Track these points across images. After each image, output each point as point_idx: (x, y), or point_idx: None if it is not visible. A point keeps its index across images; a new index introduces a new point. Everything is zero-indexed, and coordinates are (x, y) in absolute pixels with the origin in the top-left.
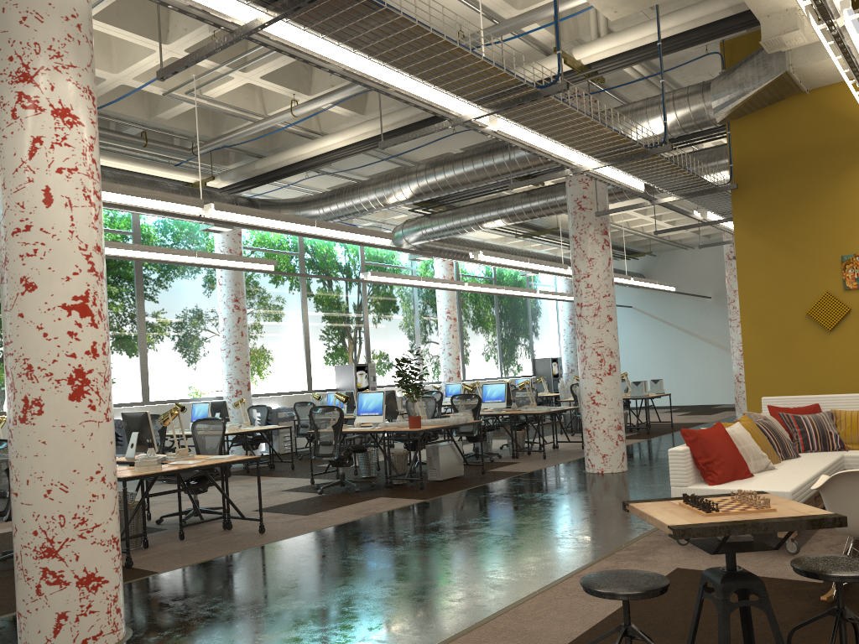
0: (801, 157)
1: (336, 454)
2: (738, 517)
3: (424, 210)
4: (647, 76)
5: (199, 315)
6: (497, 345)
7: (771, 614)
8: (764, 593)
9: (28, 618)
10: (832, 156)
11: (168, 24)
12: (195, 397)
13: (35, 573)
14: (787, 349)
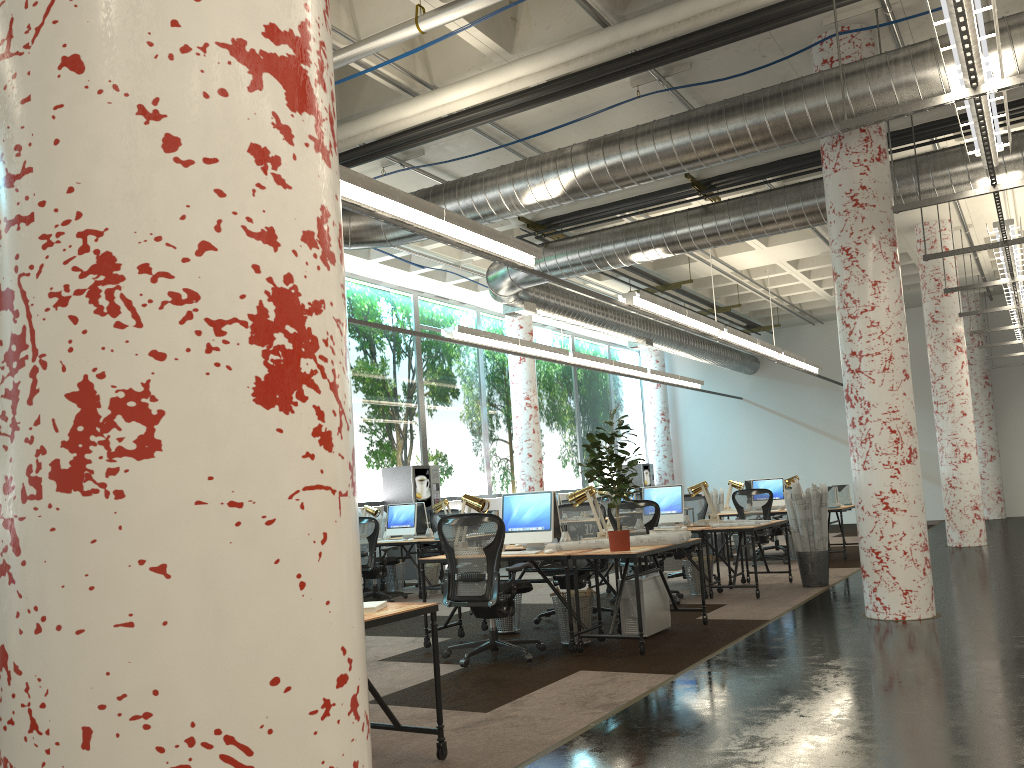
0: None
1: (494, 597)
2: None
3: (539, 239)
4: None
5: None
6: (577, 445)
7: None
8: None
9: None
10: None
11: None
12: None
13: None
14: None
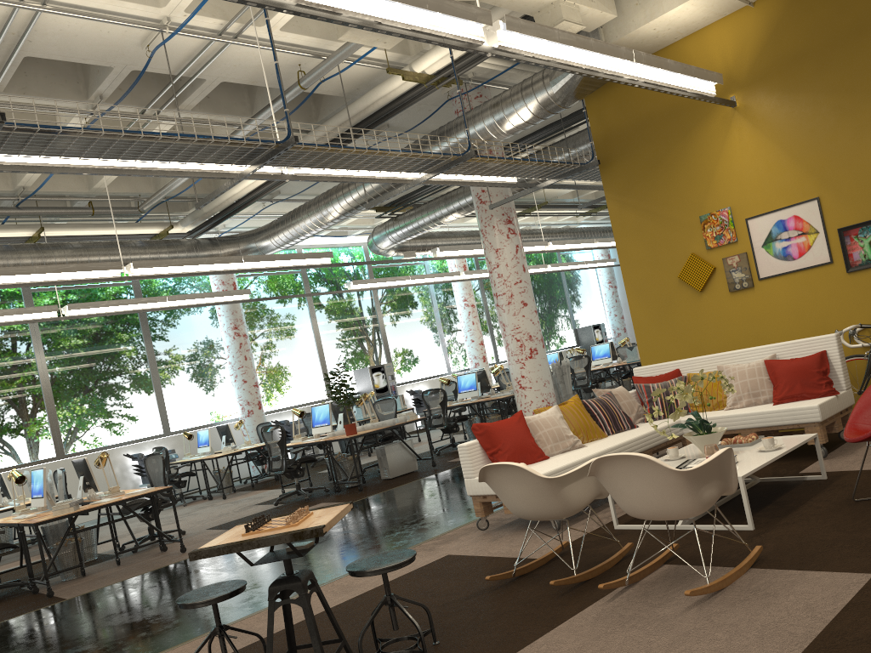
0: (652, 123)
1: (284, 468)
2: (257, 535)
3: (391, 215)
4: (510, 67)
5: (207, 346)
6: None
7: (306, 608)
8: (302, 591)
9: None
10: (678, 118)
11: (55, 117)
12: (214, 422)
13: None
14: (668, 314)
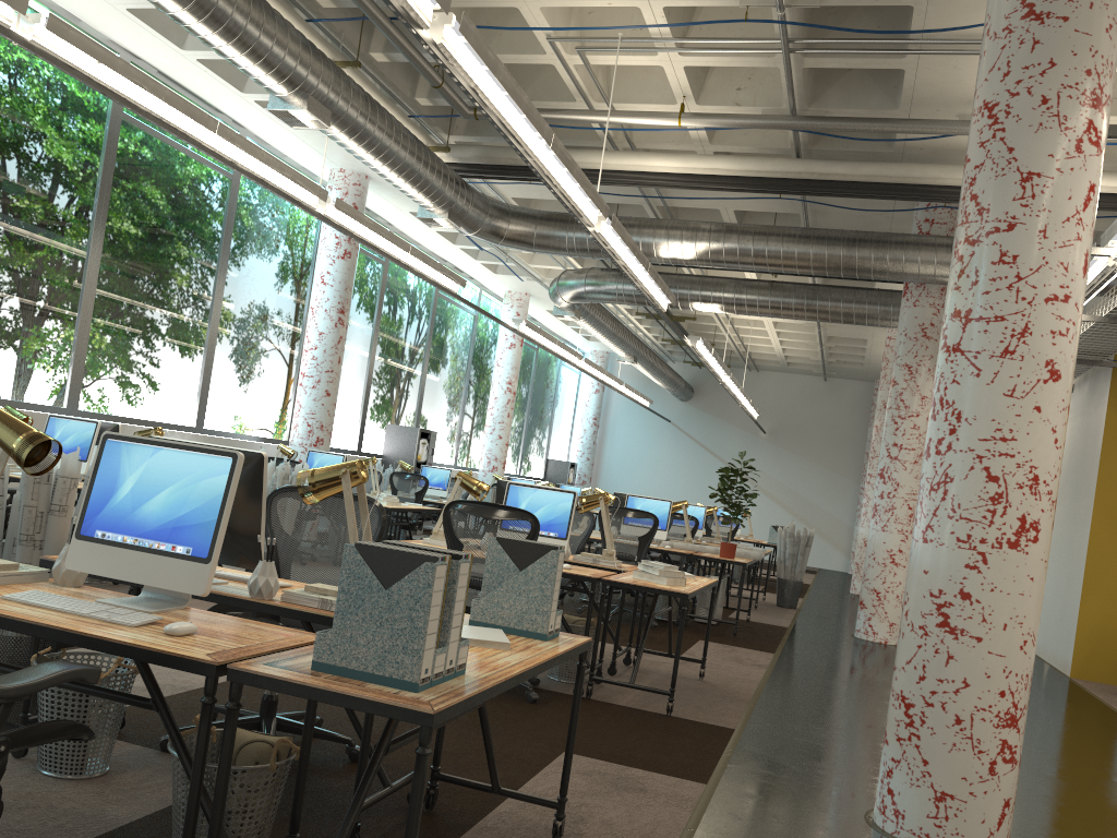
0: None
1: None
2: None
3: None
4: None
5: (275, 318)
6: (523, 433)
7: None
8: None
9: (970, 803)
10: None
11: None
12: (248, 434)
13: (992, 745)
14: None
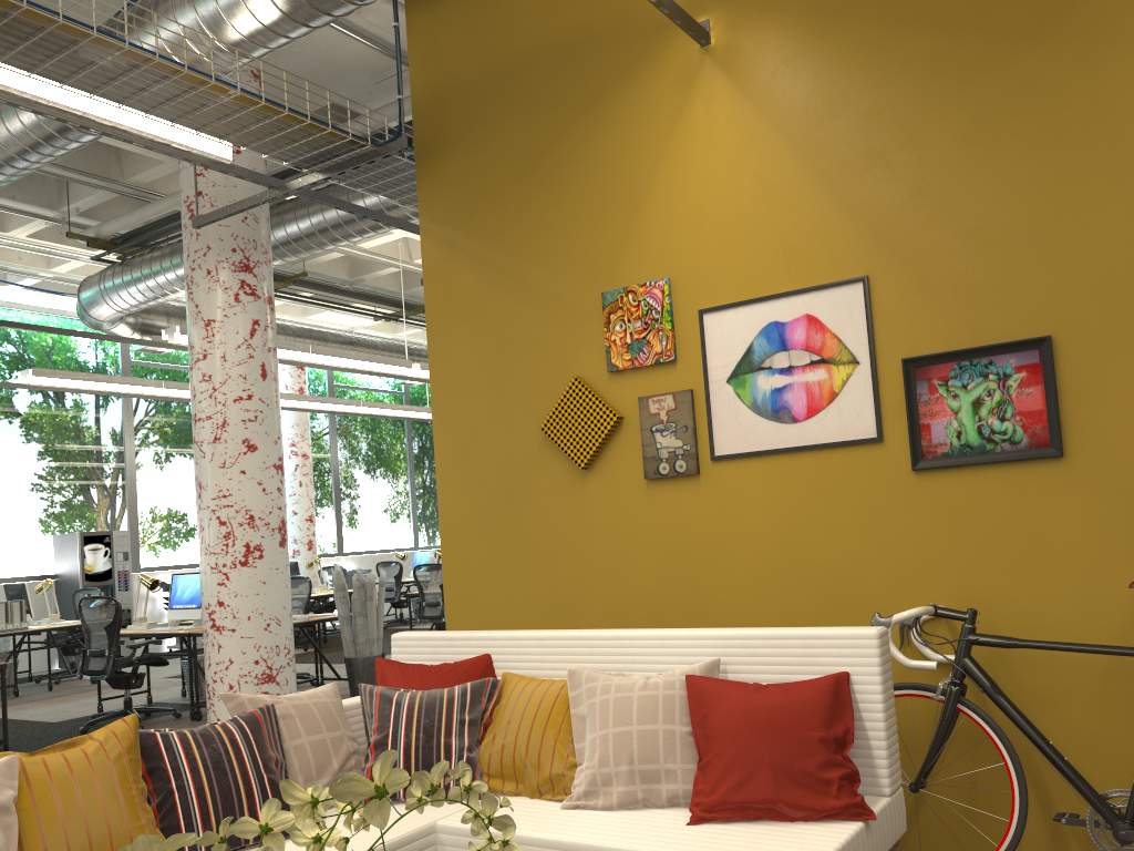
0: (531, 72)
1: None
2: None
3: (123, 259)
4: None
5: None
6: (408, 496)
7: None
8: None
9: None
10: (584, 64)
11: None
12: None
13: None
14: (513, 512)
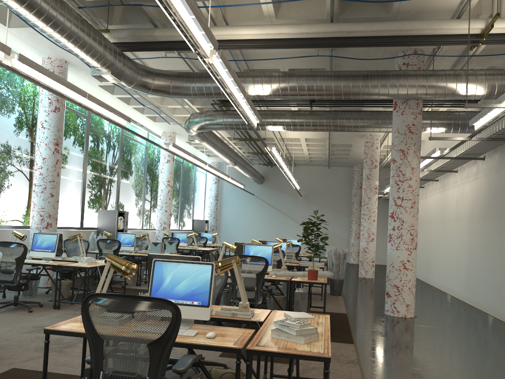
0: None
1: (260, 300)
2: None
3: (221, 107)
4: (478, 55)
5: (14, 151)
6: (179, 207)
7: None
8: None
9: None
10: None
11: None
12: (1, 225)
13: None
14: None
